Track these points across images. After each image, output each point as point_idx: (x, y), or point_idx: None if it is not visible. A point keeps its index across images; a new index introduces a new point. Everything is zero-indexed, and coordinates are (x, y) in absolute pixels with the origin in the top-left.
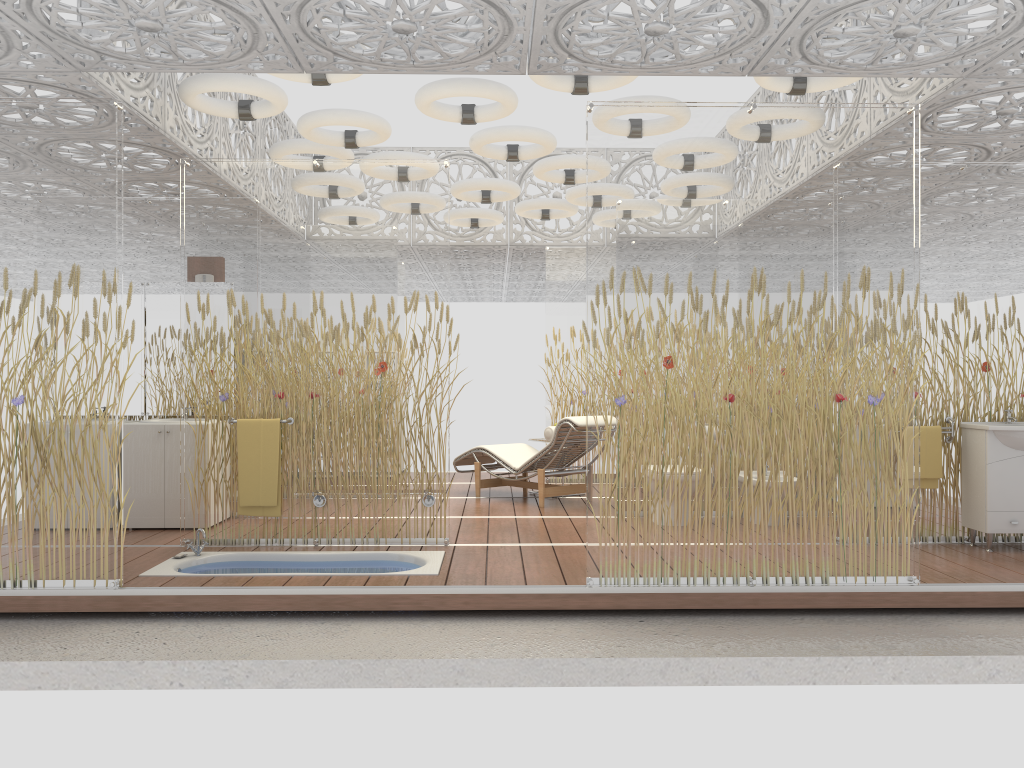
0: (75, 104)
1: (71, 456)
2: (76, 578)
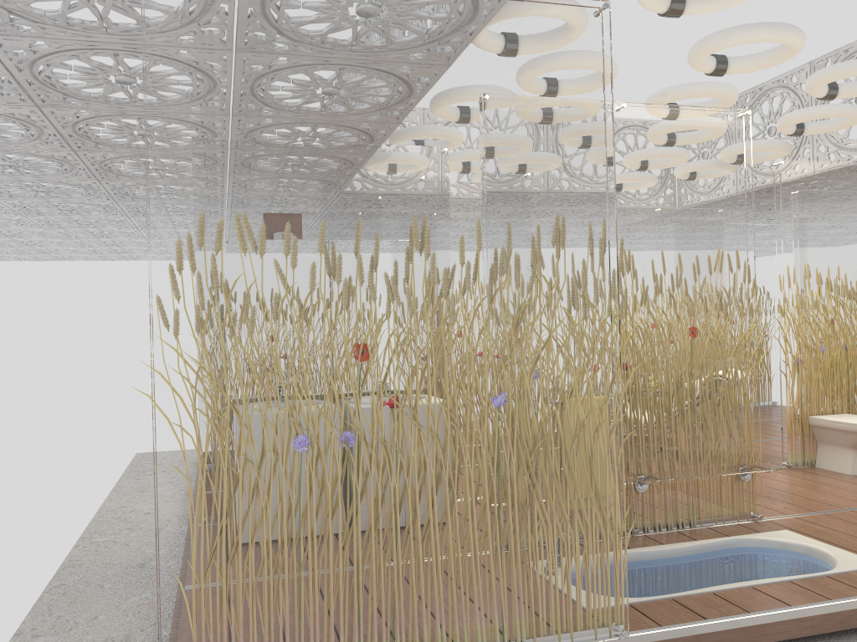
0: (562, 4)
1: (571, 470)
2: (582, 631)
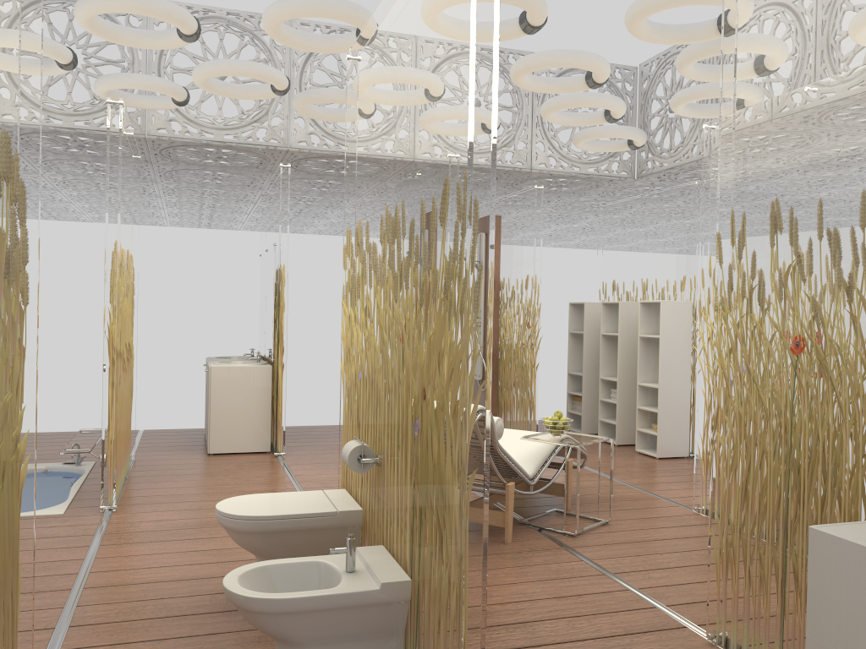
0: None
1: None
2: None
